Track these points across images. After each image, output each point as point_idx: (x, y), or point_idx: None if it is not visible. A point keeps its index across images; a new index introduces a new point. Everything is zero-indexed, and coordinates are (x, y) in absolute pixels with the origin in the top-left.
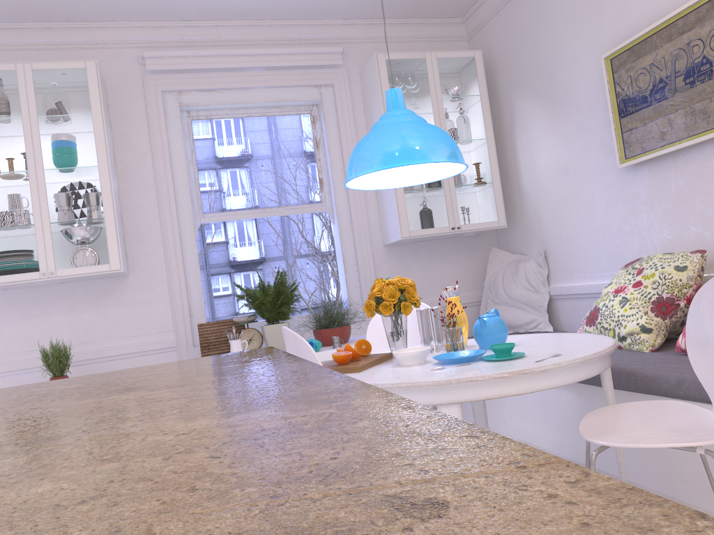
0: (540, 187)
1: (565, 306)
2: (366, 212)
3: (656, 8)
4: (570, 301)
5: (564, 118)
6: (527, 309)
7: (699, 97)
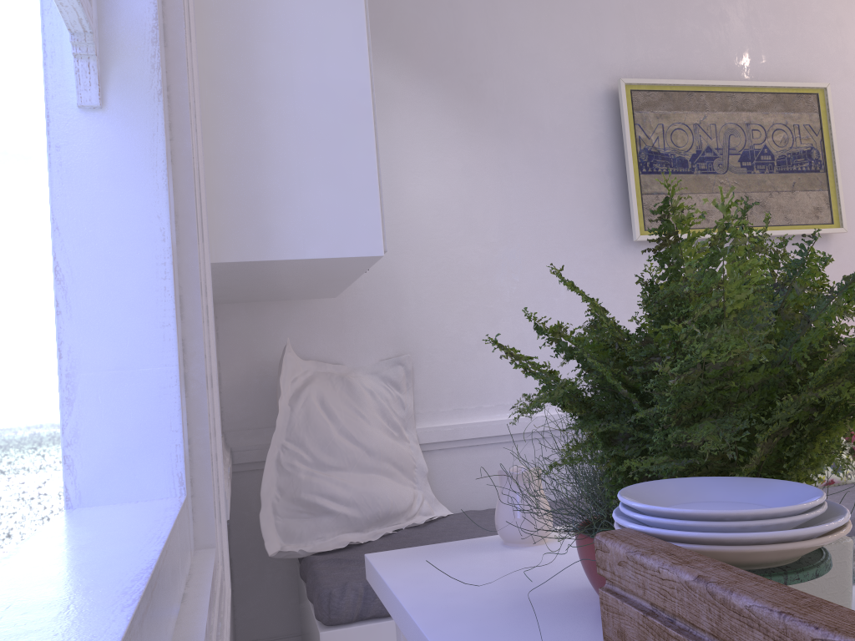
0: (411, 234)
1: (451, 464)
2: (201, 127)
3: (690, 64)
4: (467, 453)
5: (498, 134)
6: (397, 475)
7: (763, 187)
